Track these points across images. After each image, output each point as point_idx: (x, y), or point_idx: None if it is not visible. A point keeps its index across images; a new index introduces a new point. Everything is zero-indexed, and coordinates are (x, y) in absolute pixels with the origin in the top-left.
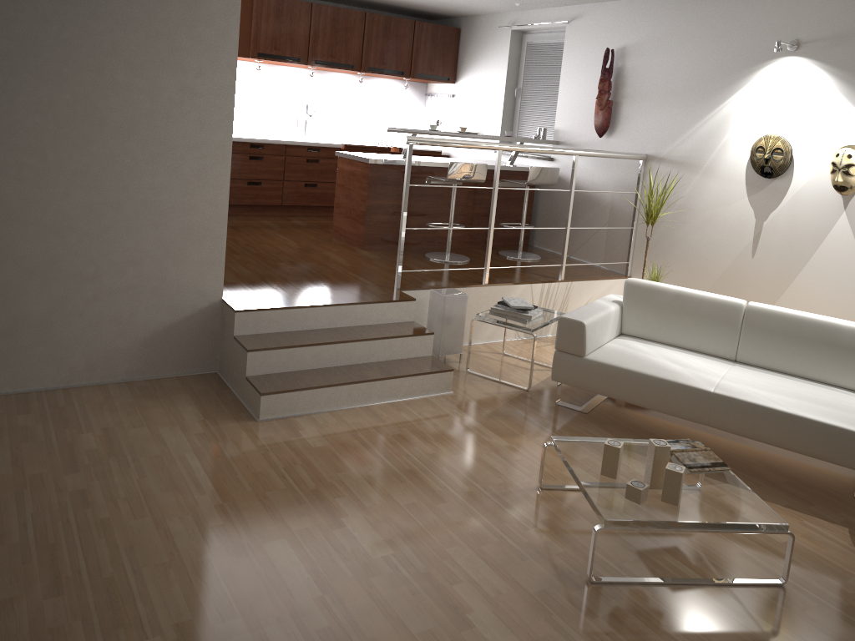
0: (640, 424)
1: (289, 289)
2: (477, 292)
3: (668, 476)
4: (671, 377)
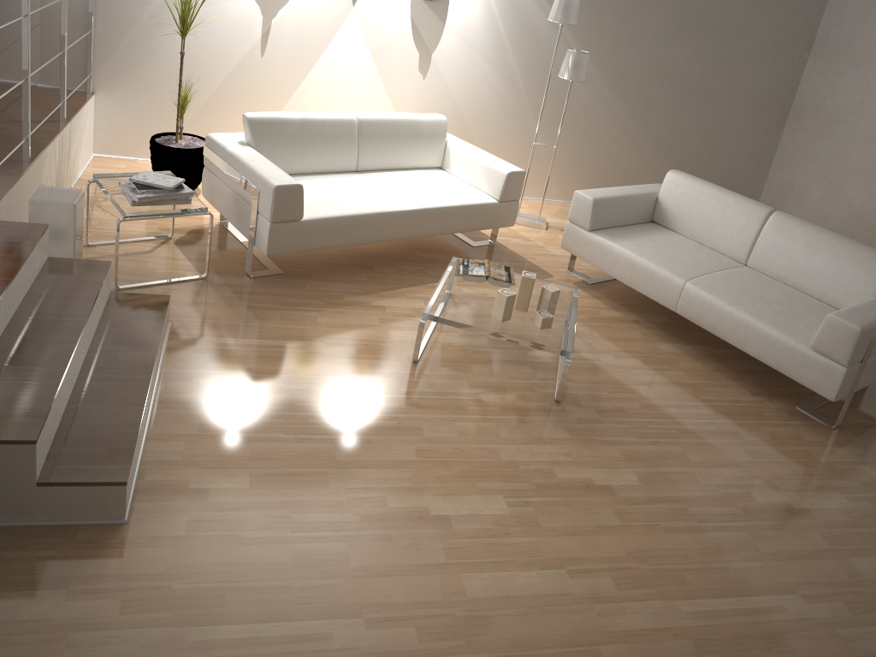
0: (323, 260)
1: None
2: (28, 177)
3: (553, 297)
4: (377, 209)
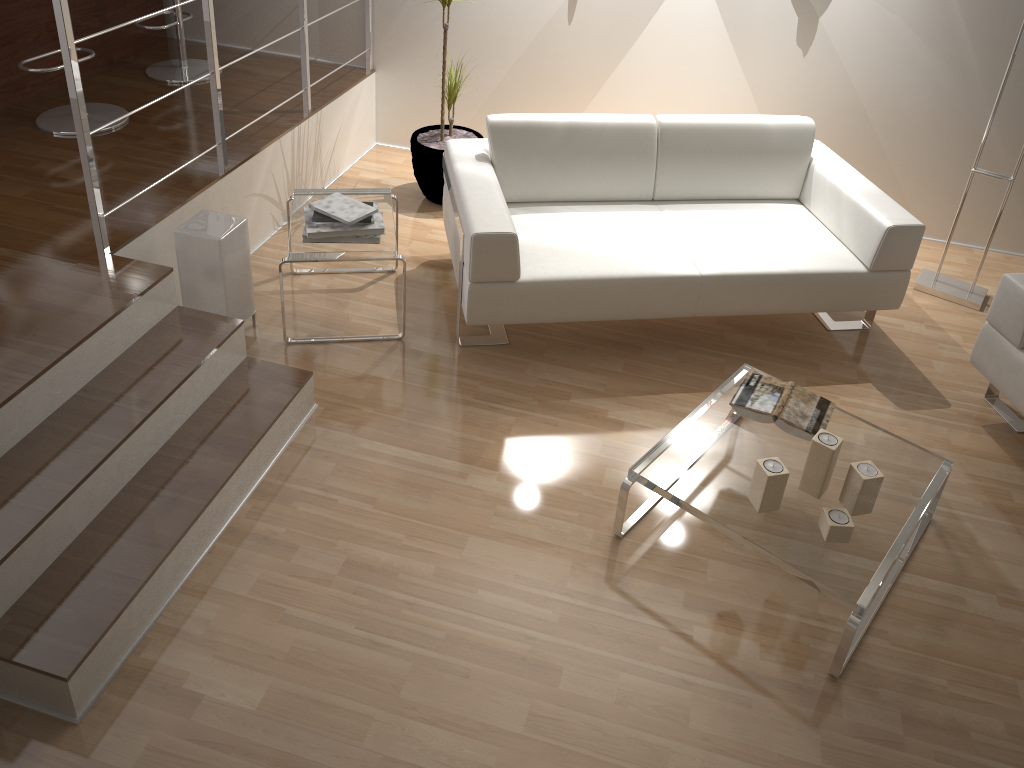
0: (575, 328)
1: None
2: (219, 190)
3: (866, 487)
4: (644, 271)
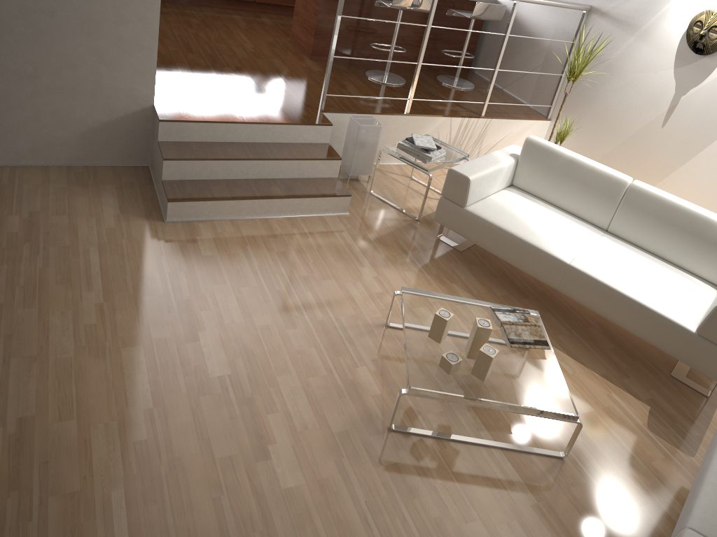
0: (506, 270)
1: (220, 100)
2: (397, 120)
3: (480, 357)
4: (536, 242)
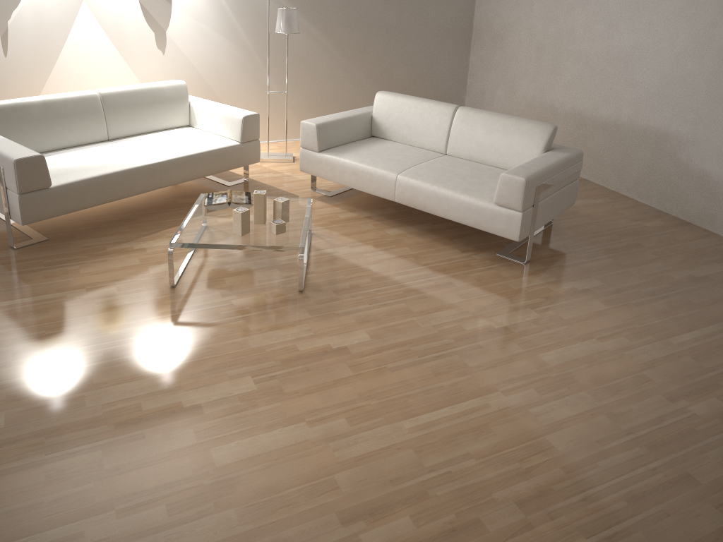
0: (88, 221)
1: None
2: None
3: (284, 206)
4: (126, 166)
